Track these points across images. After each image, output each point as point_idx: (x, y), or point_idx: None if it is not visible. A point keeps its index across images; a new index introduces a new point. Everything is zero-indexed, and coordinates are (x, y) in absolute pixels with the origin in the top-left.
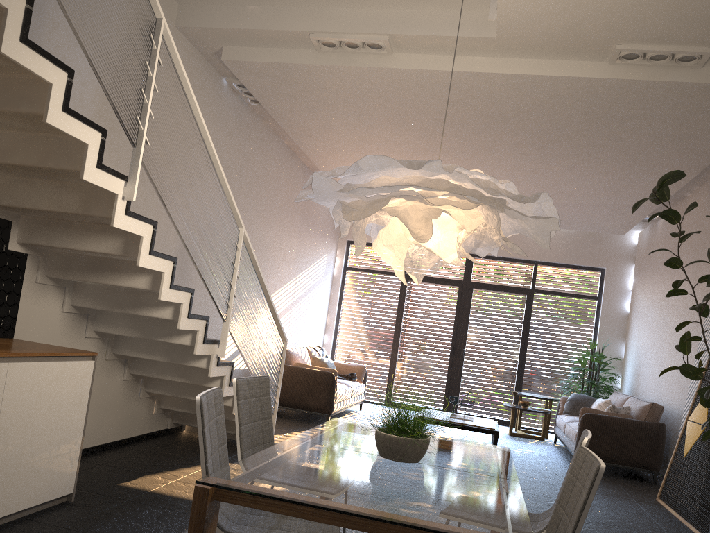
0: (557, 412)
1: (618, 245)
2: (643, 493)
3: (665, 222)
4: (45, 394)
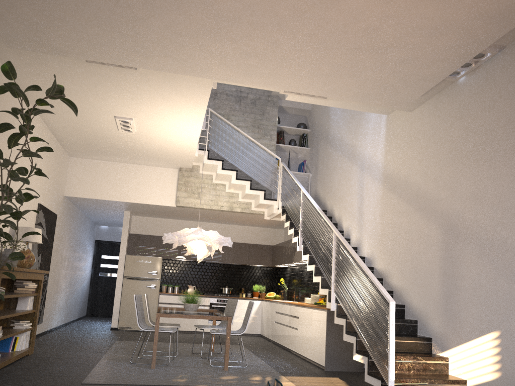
0: None
1: None
2: None
3: None
4: (317, 321)
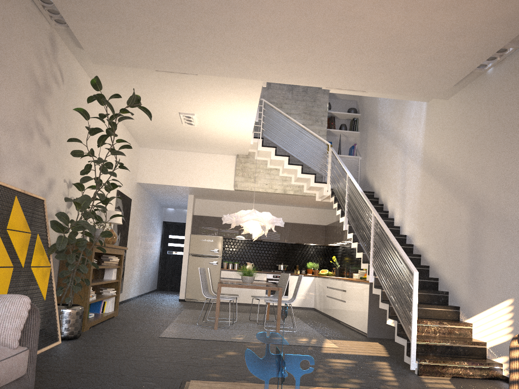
0: None
1: None
2: None
3: None
4: (361, 294)
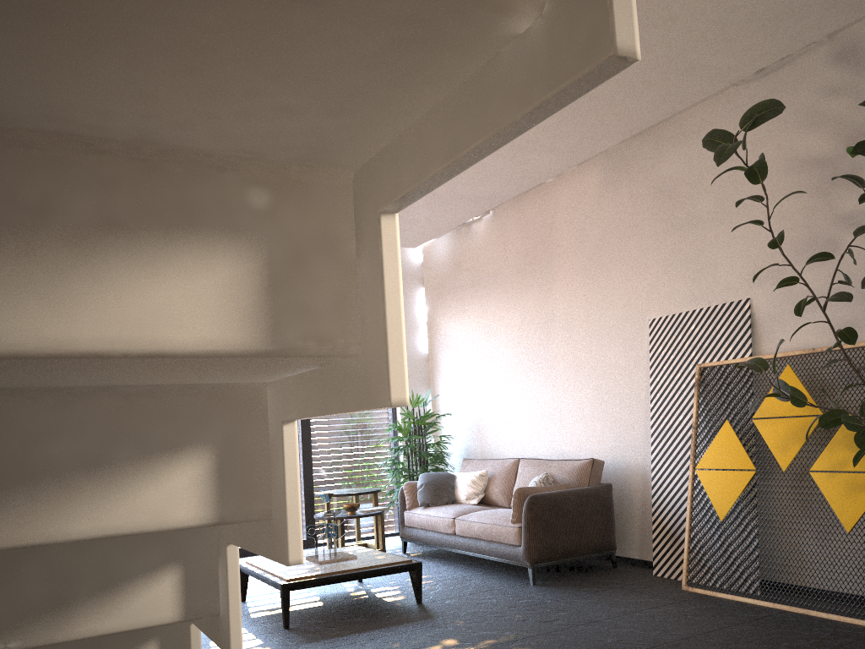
0: (402, 507)
1: (402, 263)
2: (650, 585)
3: (495, 223)
4: None
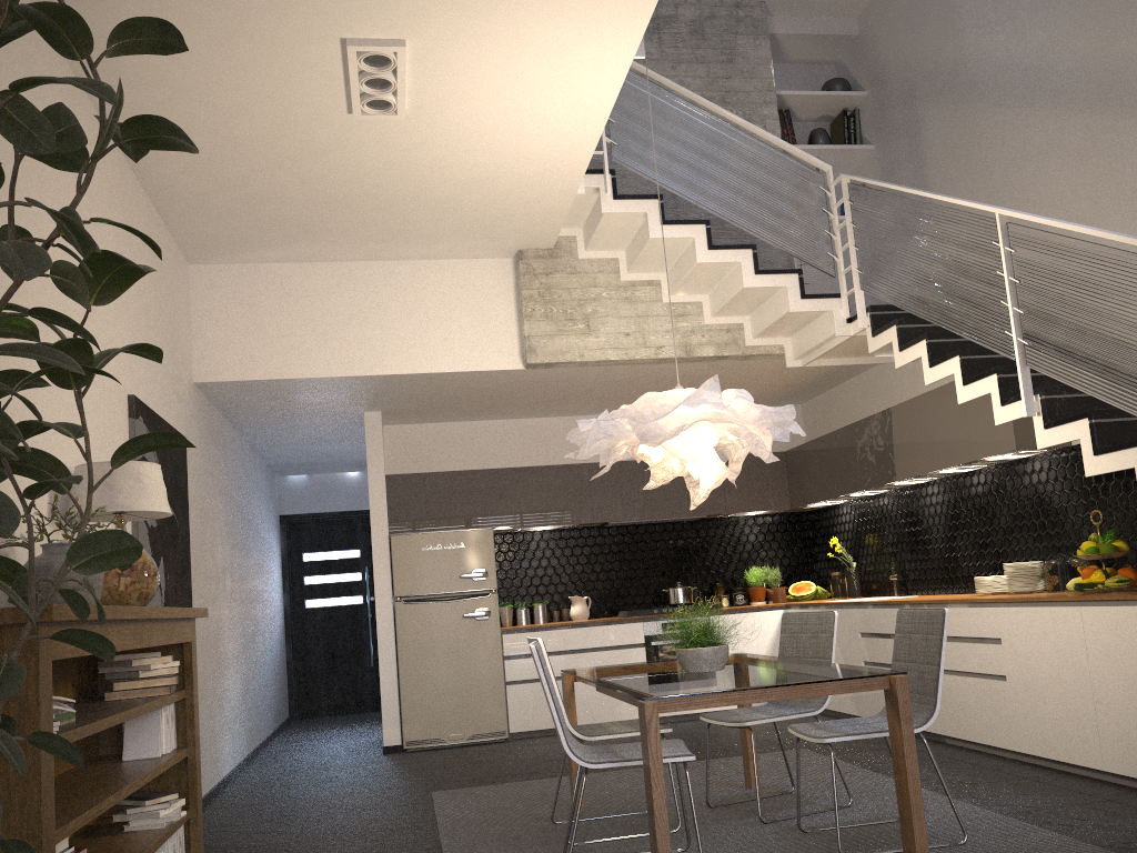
0: None
1: None
2: None
3: None
4: (1129, 644)
